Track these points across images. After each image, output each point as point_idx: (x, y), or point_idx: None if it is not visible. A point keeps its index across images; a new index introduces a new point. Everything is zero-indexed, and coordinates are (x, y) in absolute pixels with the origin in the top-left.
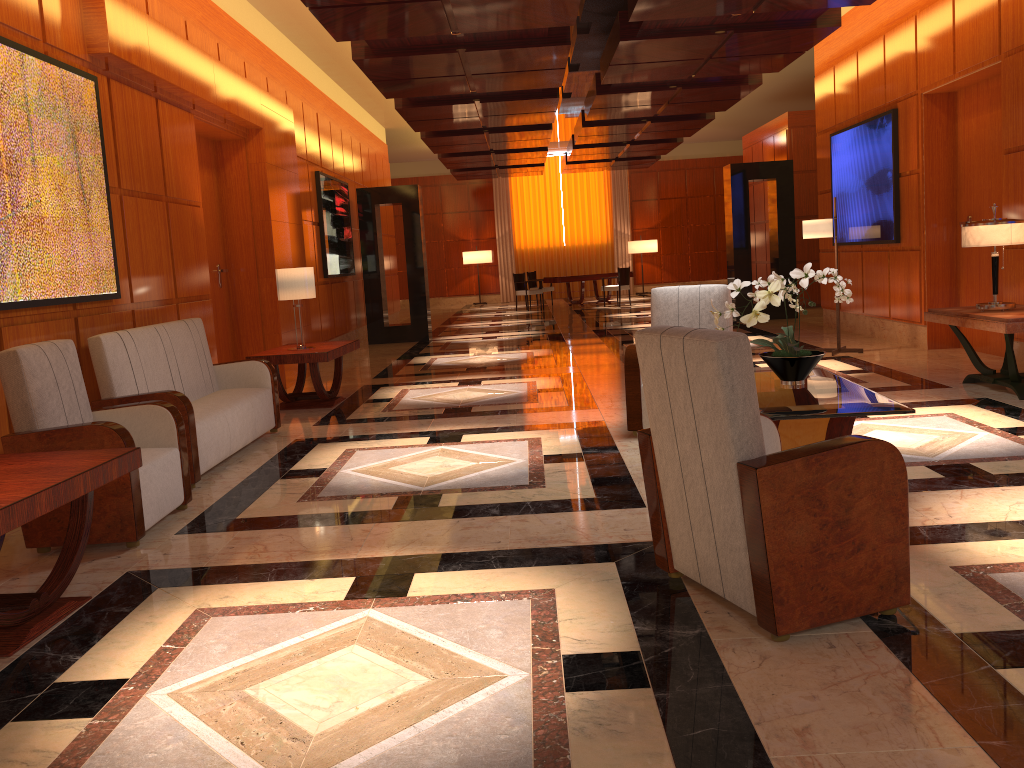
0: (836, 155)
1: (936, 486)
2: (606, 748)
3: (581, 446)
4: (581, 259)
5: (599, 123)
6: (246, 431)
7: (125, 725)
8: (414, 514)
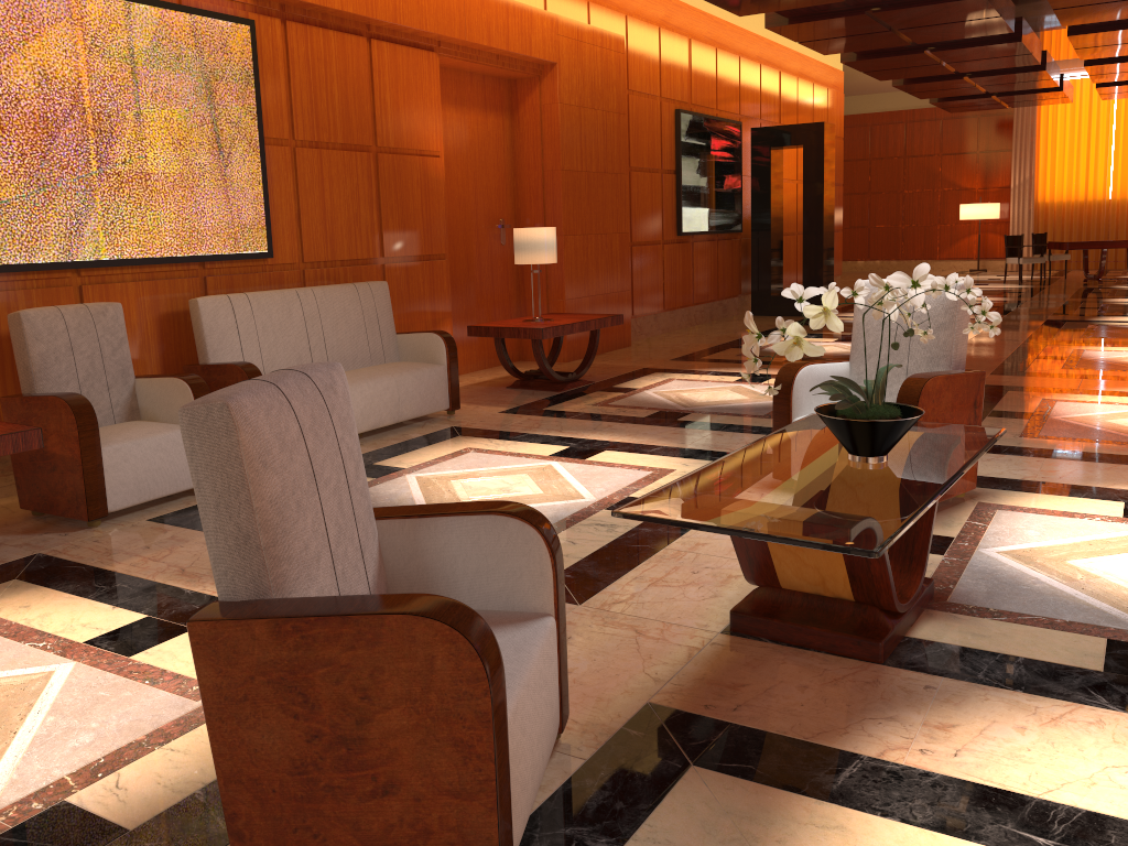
0: None
1: (1049, 685)
2: None
3: None
4: None
5: (1094, 28)
6: (376, 412)
7: None
8: None
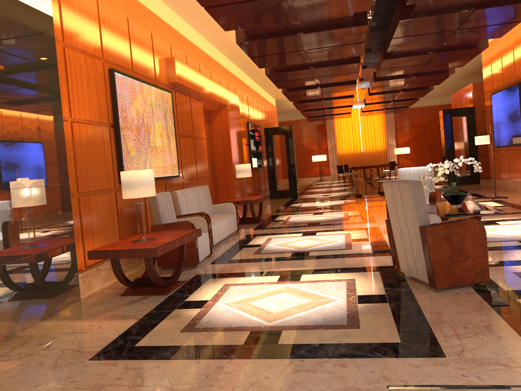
0: (494, 104)
1: (519, 248)
2: (371, 315)
3: (367, 236)
4: (370, 157)
5: (376, 93)
6: (228, 230)
7: (212, 310)
8: (299, 258)
